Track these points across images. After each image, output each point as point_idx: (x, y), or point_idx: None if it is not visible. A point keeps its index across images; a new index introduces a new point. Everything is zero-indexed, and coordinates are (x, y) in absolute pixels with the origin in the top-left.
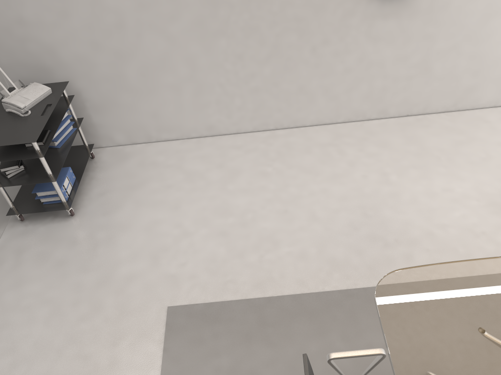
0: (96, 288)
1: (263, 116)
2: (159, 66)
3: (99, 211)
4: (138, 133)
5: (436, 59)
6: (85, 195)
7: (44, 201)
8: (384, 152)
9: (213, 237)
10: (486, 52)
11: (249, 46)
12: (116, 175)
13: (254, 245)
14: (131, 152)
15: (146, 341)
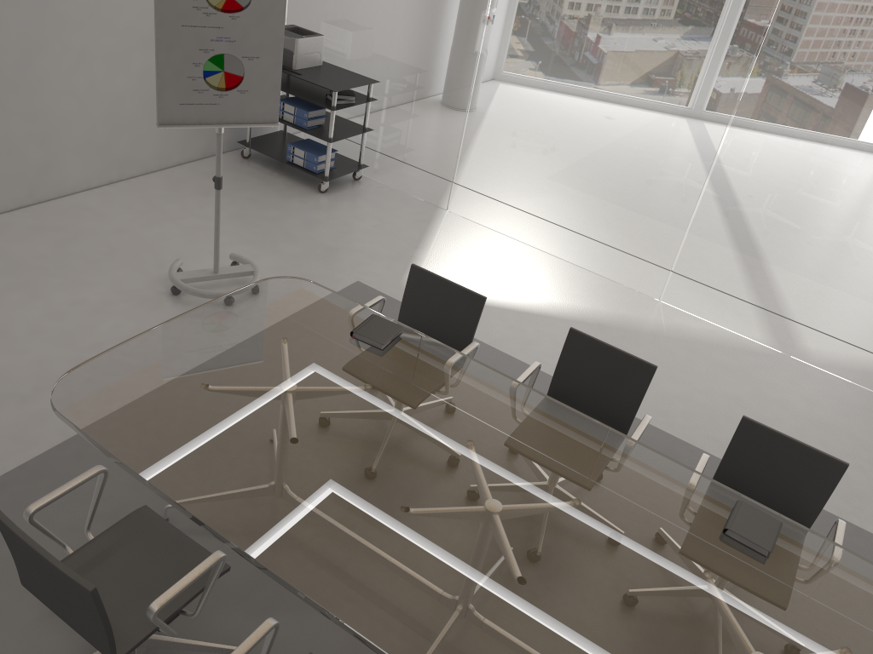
0: None
1: None
2: None
3: None
4: None
5: None
6: None
7: None
8: None
9: None
10: (46, 107)
11: None
12: None
13: None
14: None
15: None
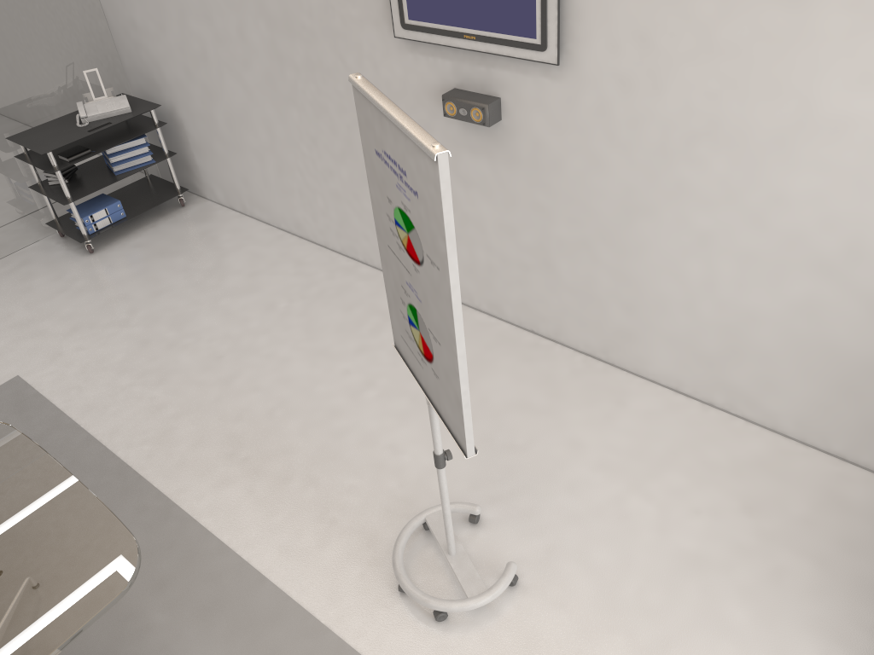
0: (12, 326)
1: (350, 237)
2: (242, 120)
3: (111, 261)
4: (234, 197)
5: (560, 253)
6: (126, 240)
7: (77, 225)
8: None
9: (134, 340)
10: (640, 275)
11: (321, 130)
12: (172, 233)
13: (145, 370)
14: (217, 217)
15: None
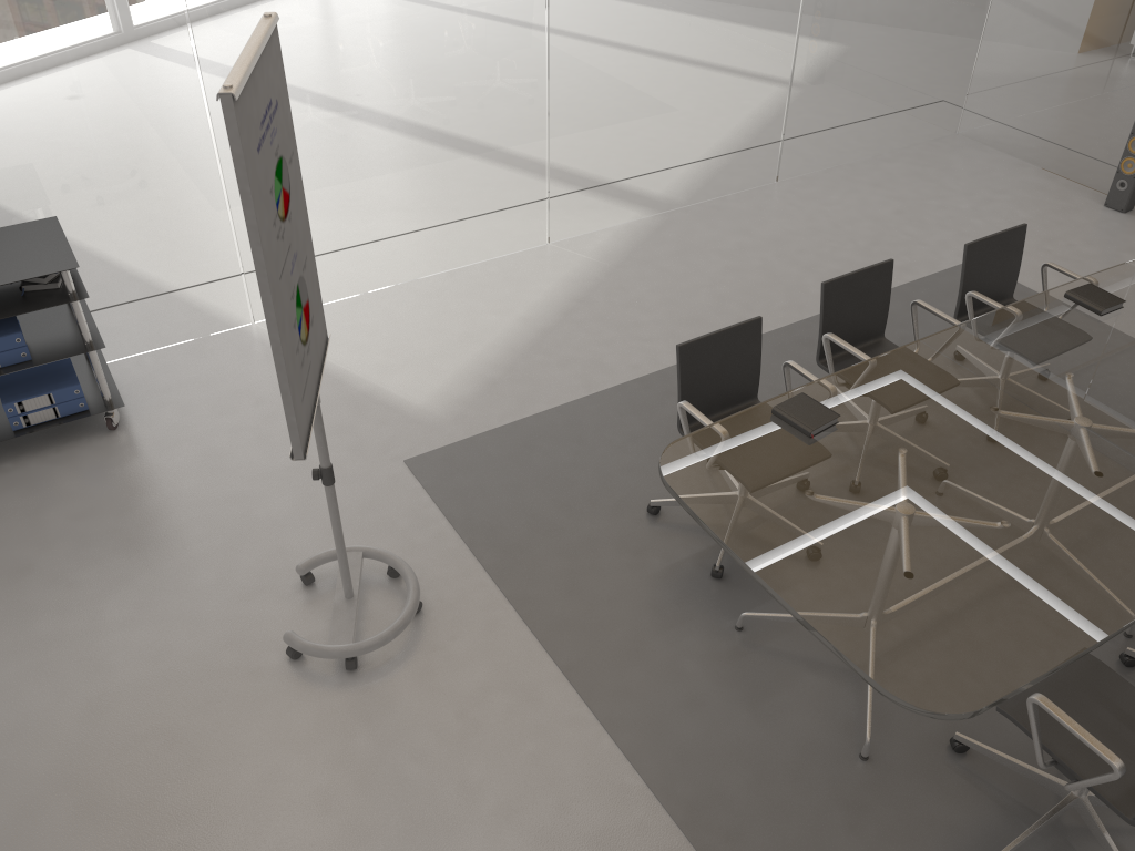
0: None
1: None
2: None
3: None
4: None
5: None
6: None
7: None
8: None
9: None
10: None
11: None
12: None
13: None
14: None
15: None
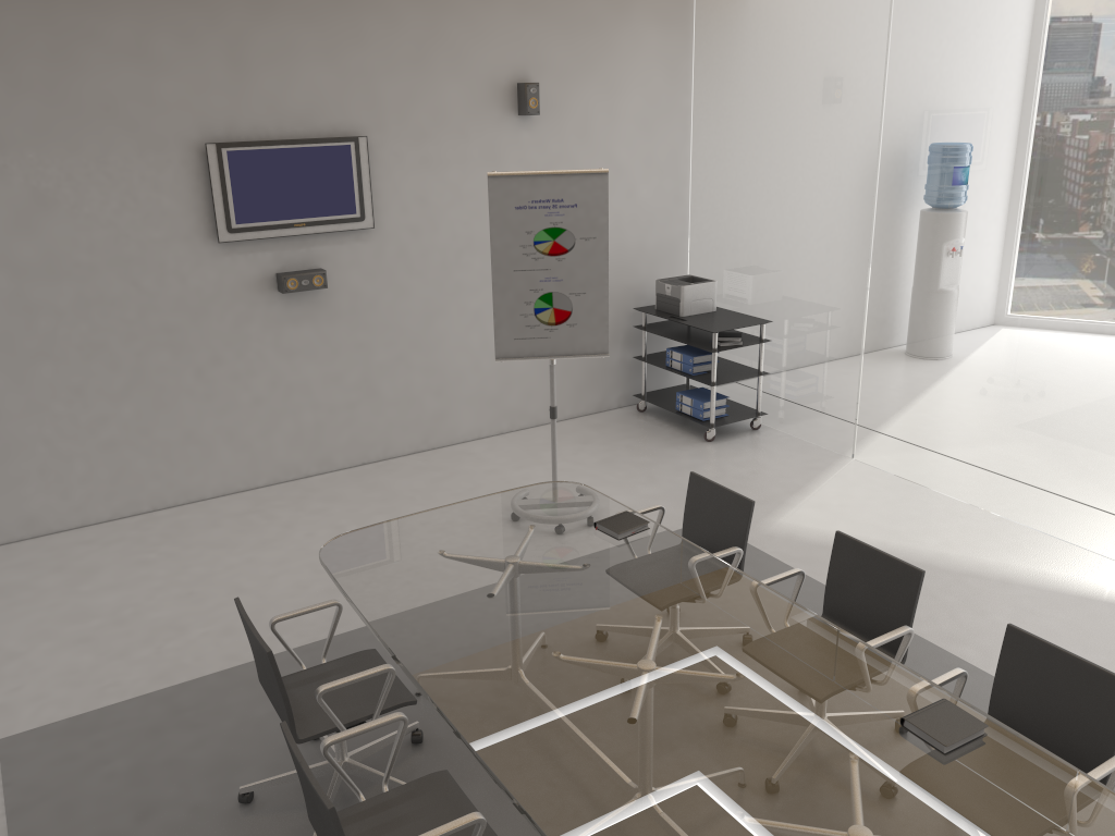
0: None
1: (130, 489)
2: None
3: None
4: None
5: (381, 376)
6: None
7: None
8: (336, 505)
9: (66, 647)
10: (442, 362)
11: (93, 373)
12: None
13: (144, 639)
14: None
15: None
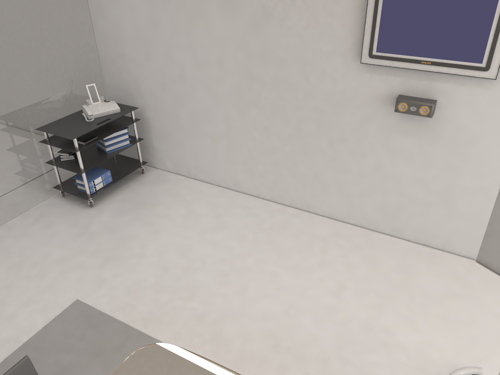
0: (54, 262)
1: (281, 190)
2: (204, 116)
3: (108, 211)
4: (182, 166)
5: (461, 195)
6: (113, 196)
7: (79, 188)
8: (364, 267)
9: (156, 266)
10: None
11: (274, 122)
12: (144, 191)
13: (176, 288)
14: (170, 179)
15: (42, 314)
